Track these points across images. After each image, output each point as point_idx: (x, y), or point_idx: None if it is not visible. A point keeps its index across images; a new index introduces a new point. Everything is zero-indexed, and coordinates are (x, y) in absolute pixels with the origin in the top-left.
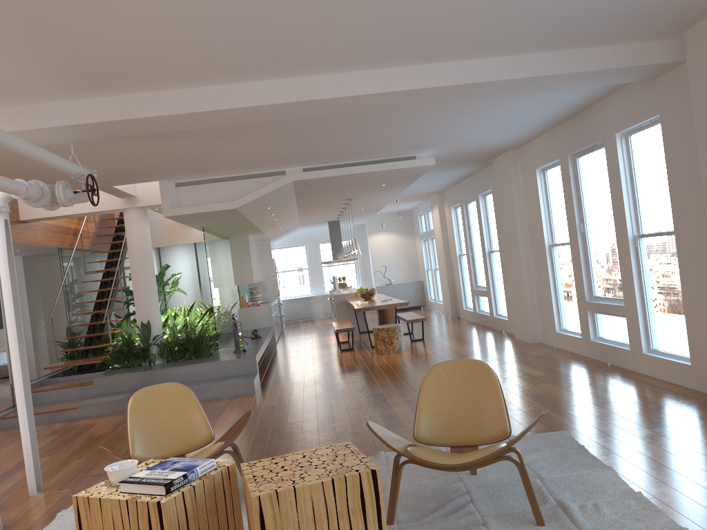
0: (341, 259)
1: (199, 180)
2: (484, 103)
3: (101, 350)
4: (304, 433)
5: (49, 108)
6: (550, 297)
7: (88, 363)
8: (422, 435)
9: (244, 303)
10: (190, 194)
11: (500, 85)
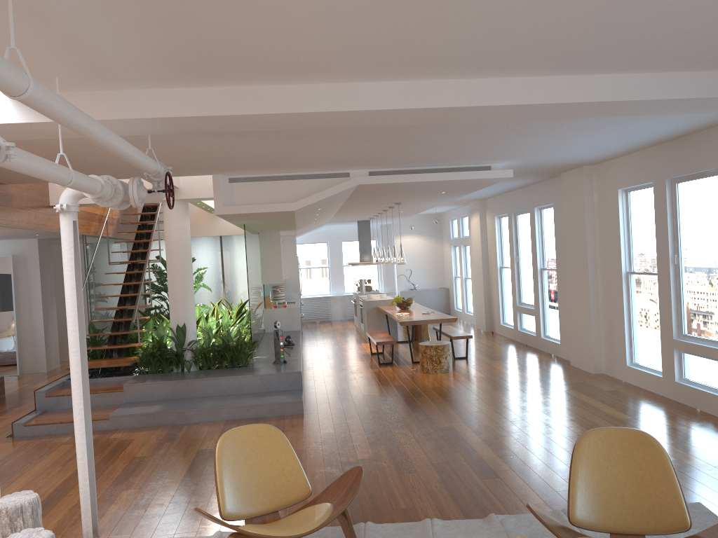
0: (369, 261)
1: (255, 176)
2: (604, 120)
3: (126, 350)
4: (384, 476)
5: (138, 95)
6: (622, 328)
7: (116, 366)
8: (579, 518)
9: (269, 303)
10: (244, 192)
11: (647, 104)
